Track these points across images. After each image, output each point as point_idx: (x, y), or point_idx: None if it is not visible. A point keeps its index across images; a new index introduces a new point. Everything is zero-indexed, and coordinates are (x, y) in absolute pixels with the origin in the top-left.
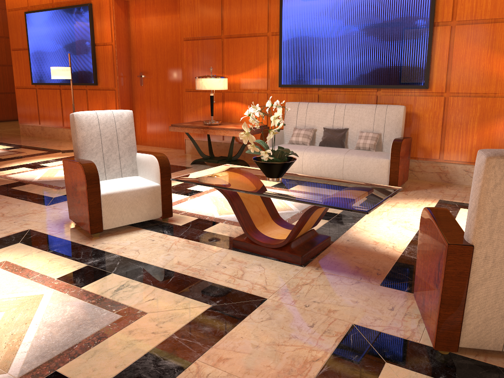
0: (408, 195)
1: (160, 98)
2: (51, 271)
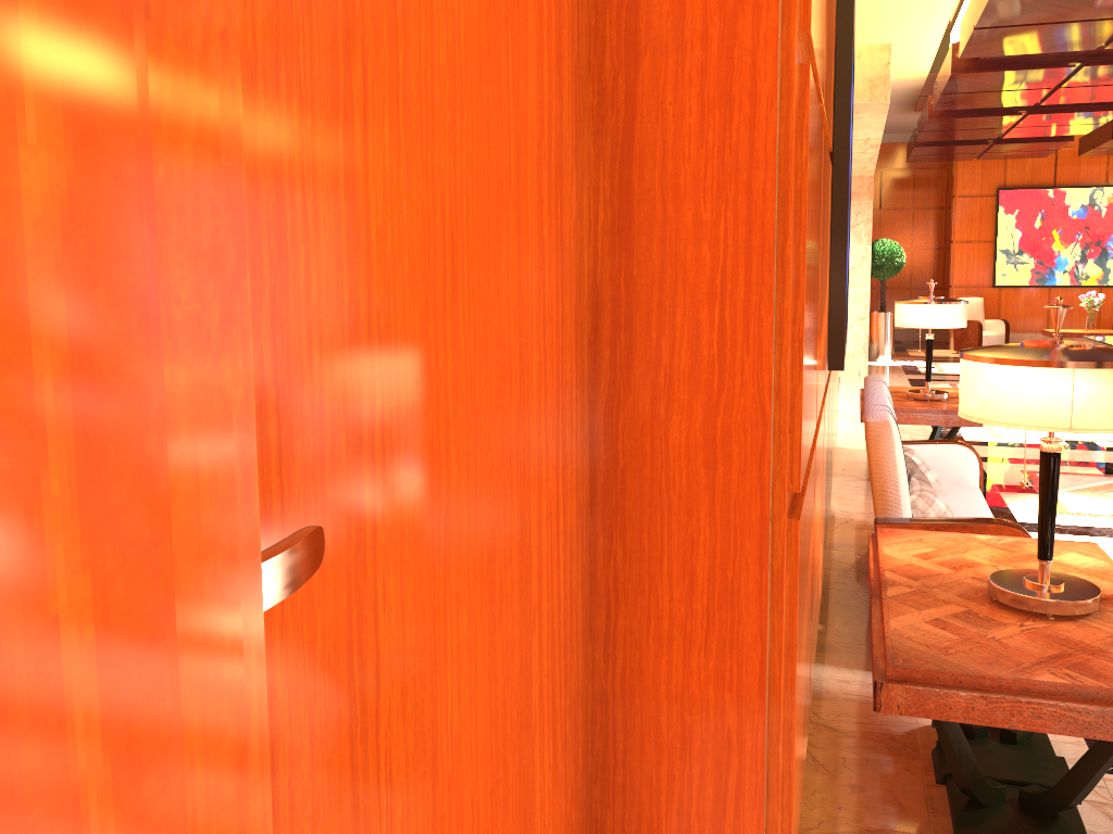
0: None
1: (392, 829)
2: None
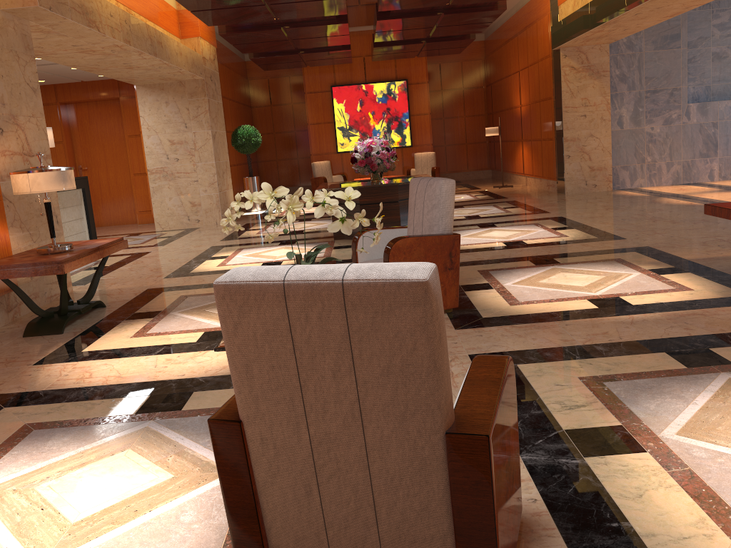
0: (6, 382)
1: None
2: (648, 467)
